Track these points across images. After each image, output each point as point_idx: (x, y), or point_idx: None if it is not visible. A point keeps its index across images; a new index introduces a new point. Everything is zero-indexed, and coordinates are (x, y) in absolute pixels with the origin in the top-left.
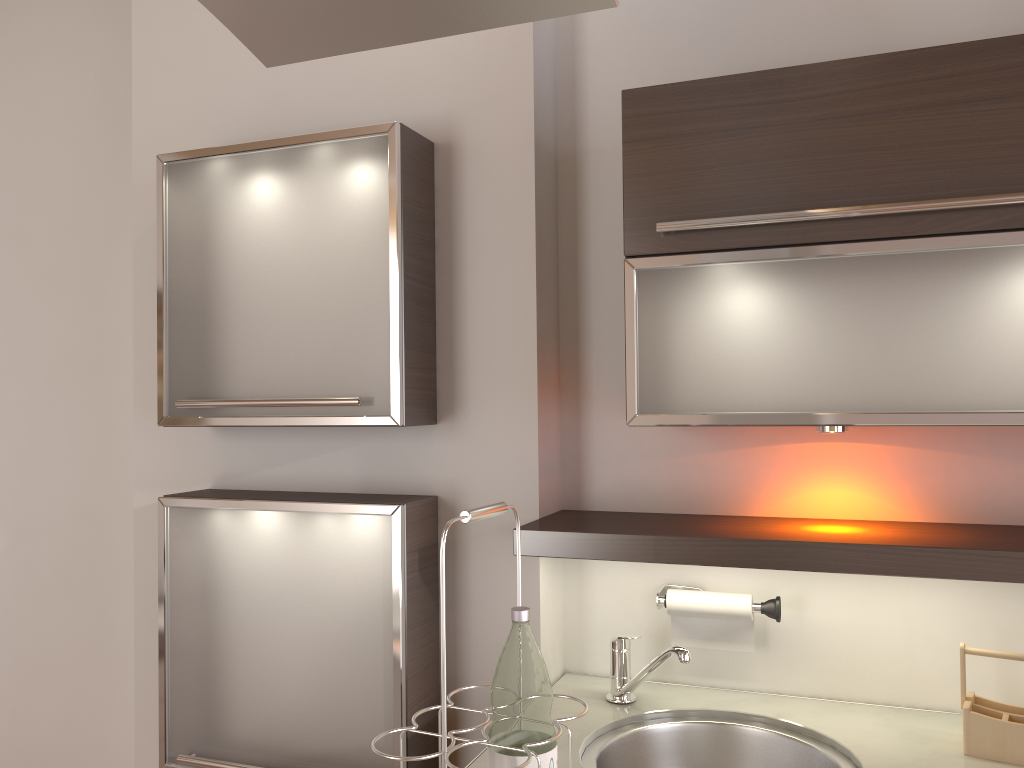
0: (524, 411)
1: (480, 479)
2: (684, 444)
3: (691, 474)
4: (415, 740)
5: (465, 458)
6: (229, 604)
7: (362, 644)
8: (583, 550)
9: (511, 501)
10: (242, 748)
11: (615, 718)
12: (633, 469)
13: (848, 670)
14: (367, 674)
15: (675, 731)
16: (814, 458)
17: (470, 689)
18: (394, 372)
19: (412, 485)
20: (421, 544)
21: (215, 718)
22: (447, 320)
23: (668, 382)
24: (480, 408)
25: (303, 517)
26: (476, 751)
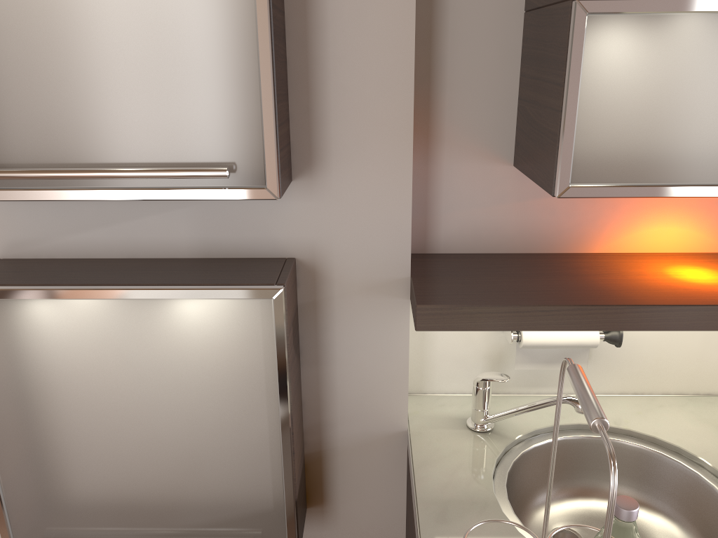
0: (397, 167)
1: (345, 239)
2: (534, 188)
3: (538, 216)
4: (299, 496)
5: (327, 218)
6: (68, 400)
7: (243, 426)
8: (493, 323)
9: (380, 261)
10: (107, 530)
11: (496, 454)
12: (481, 213)
13: (652, 372)
14: (251, 453)
15: (538, 451)
16: (654, 200)
17: (335, 433)
18: (269, 135)
19: (264, 248)
20: (292, 316)
21: (69, 507)
22: (301, 58)
23: (607, 151)
24: (344, 163)
25: (155, 304)
26: (342, 481)
